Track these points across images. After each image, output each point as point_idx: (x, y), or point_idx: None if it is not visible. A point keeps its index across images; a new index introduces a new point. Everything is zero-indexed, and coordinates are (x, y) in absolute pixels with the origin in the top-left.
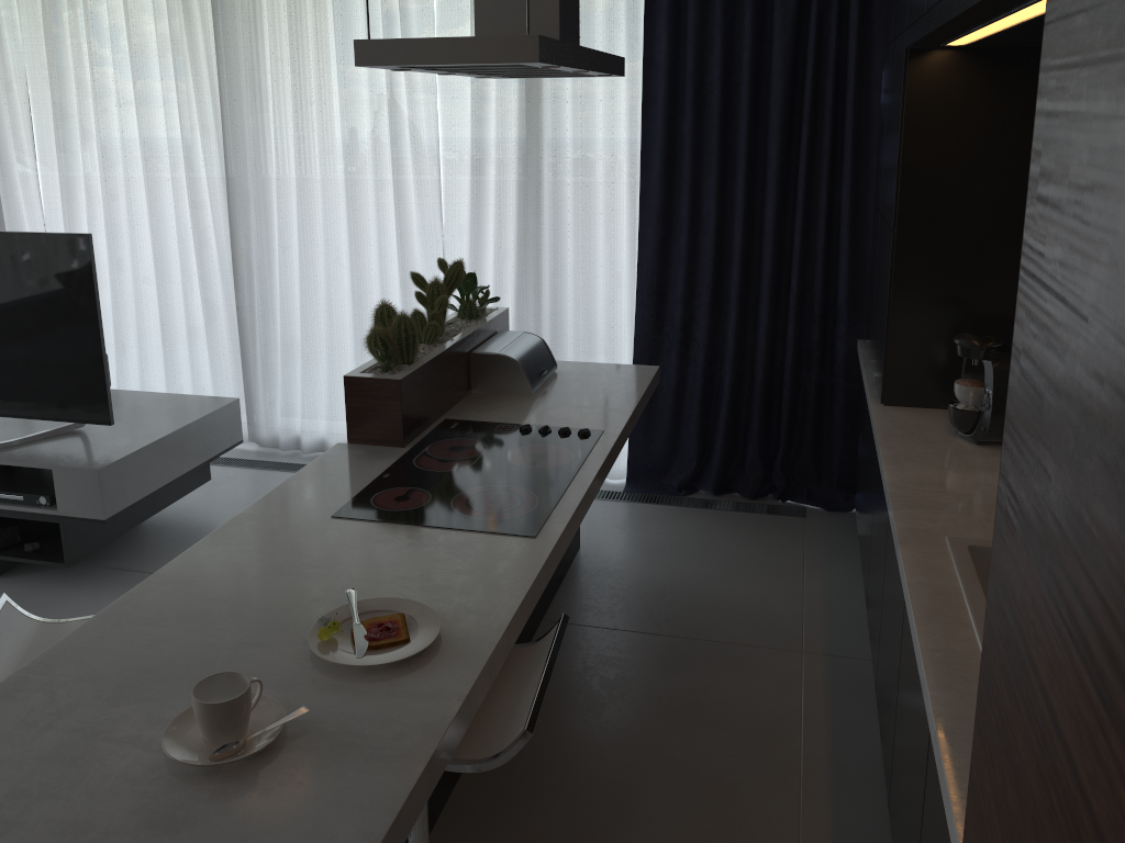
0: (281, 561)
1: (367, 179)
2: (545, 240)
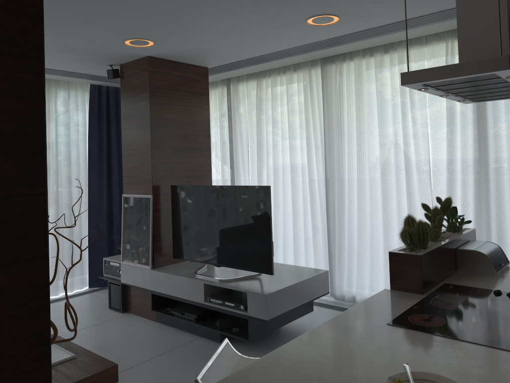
0: (361, 342)
1: (391, 167)
2: (491, 197)
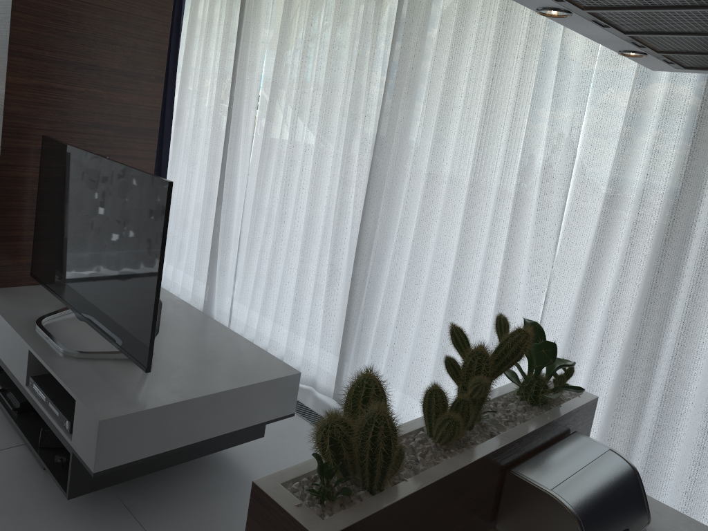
0: None
1: (490, 189)
2: (677, 306)
